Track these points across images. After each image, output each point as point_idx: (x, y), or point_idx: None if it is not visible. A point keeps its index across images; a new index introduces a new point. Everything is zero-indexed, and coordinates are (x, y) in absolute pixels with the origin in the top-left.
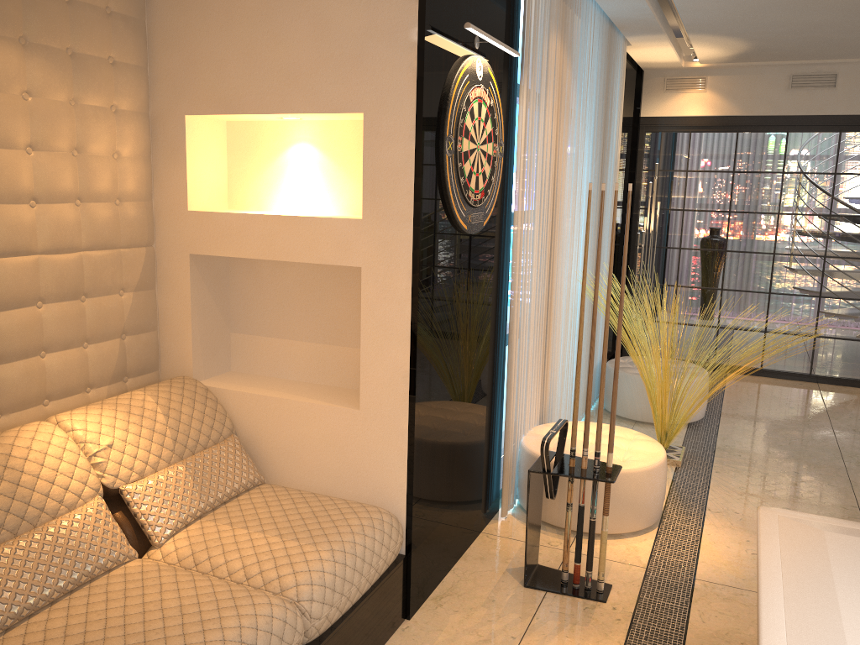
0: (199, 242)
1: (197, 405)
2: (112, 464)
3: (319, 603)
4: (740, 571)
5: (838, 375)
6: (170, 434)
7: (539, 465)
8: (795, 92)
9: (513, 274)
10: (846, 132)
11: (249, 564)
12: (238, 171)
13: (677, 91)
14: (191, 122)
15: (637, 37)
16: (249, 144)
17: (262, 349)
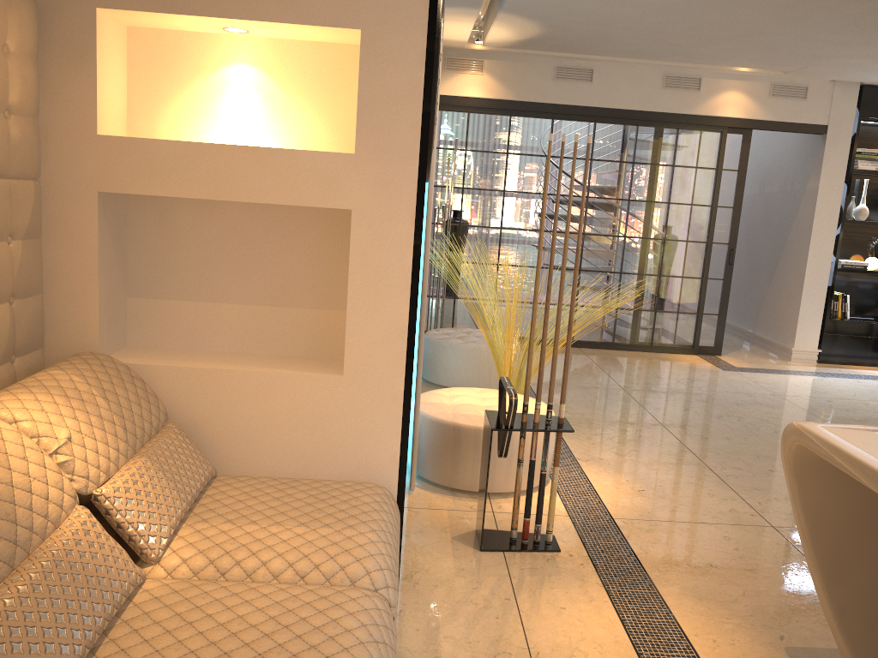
0: (114, 176)
1: (128, 385)
2: (79, 462)
3: (393, 589)
4: (641, 506)
5: (595, 340)
6: (118, 422)
7: (497, 424)
8: (560, 83)
9: (428, 231)
10: (600, 123)
11: (296, 561)
12: (145, 92)
13: (457, 71)
14: (100, 18)
15: (452, 9)
16: (161, 59)
17: (175, 317)
